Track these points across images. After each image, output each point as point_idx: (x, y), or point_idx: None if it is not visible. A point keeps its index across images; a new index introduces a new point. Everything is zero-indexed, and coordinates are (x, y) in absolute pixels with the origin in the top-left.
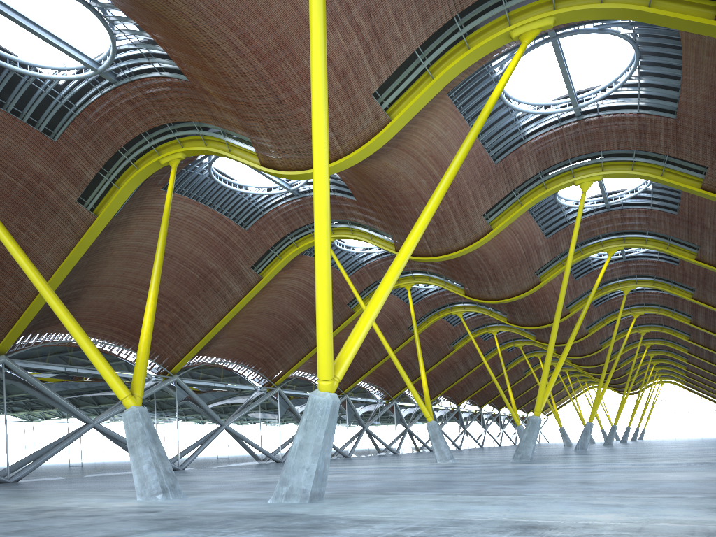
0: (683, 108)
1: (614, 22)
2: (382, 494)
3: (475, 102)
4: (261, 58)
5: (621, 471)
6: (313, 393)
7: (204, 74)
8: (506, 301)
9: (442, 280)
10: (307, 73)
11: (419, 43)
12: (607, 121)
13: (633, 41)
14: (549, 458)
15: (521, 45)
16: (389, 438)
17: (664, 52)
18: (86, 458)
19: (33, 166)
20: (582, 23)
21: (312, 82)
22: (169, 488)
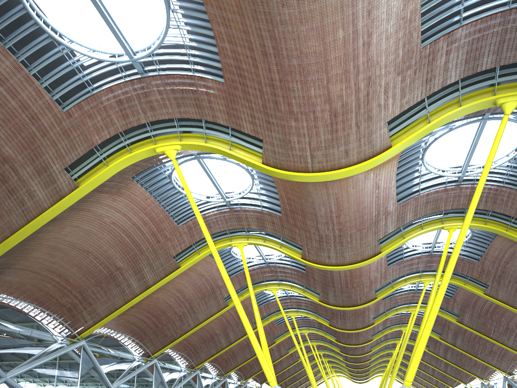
0: None
1: None
2: None
3: None
4: None
5: None
6: None
7: None
8: (345, 268)
9: (278, 242)
10: None
11: None
12: None
13: None
14: None
15: None
16: None
17: None
18: None
19: None
20: None
21: None
22: None
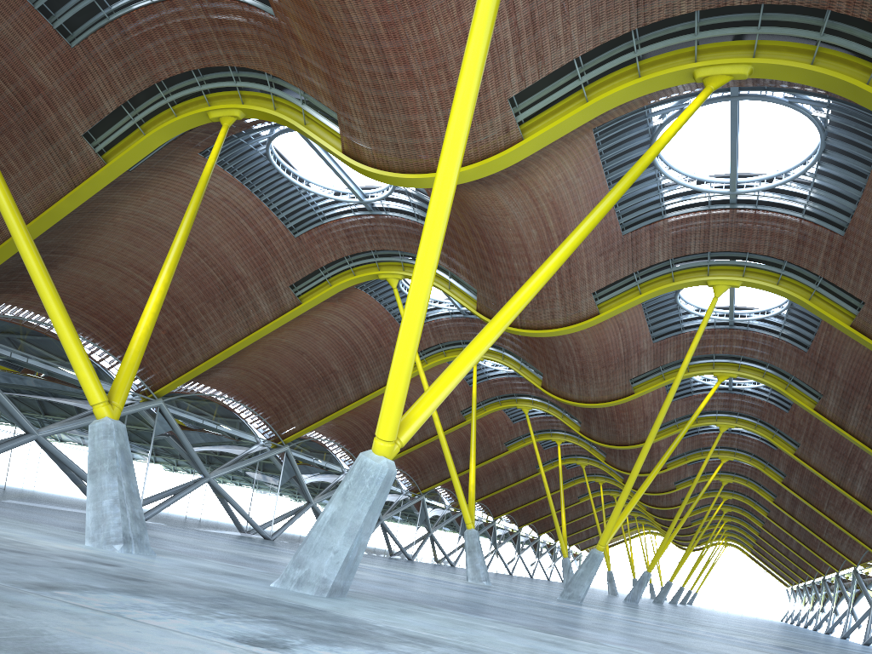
0: (855, 226)
1: (808, 99)
2: (421, 607)
3: (619, 151)
4: (381, 8)
5: (700, 638)
6: (365, 454)
7: (299, 11)
8: (588, 406)
9: (518, 363)
10: (434, 47)
11: (583, 51)
12: (764, 218)
13: (822, 129)
14: (600, 604)
15: (705, 88)
16: (407, 539)
17: (854, 151)
18: (16, 478)
19: (34, 72)
20: (773, 89)
21: (472, 32)
22: (134, 538)
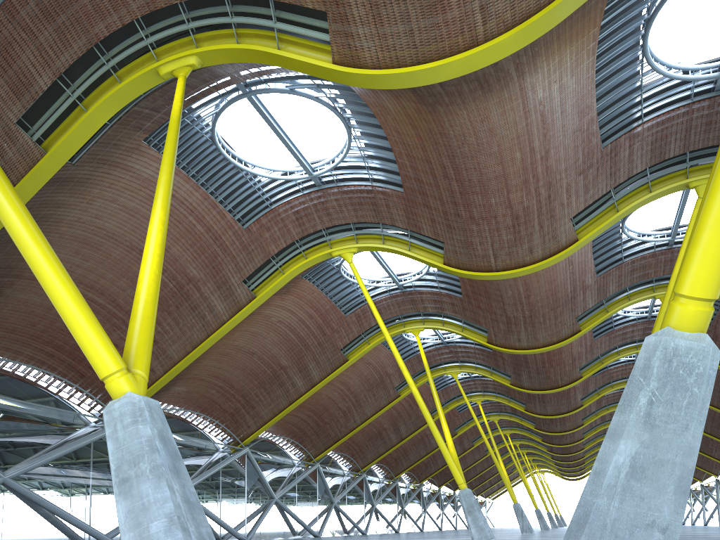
0: None
1: None
2: None
3: (609, 44)
4: None
5: None
6: (665, 334)
7: None
8: (538, 351)
9: (460, 325)
10: None
11: None
12: None
13: None
14: None
15: None
16: (358, 516)
17: None
18: None
19: None
20: None
21: None
22: None
